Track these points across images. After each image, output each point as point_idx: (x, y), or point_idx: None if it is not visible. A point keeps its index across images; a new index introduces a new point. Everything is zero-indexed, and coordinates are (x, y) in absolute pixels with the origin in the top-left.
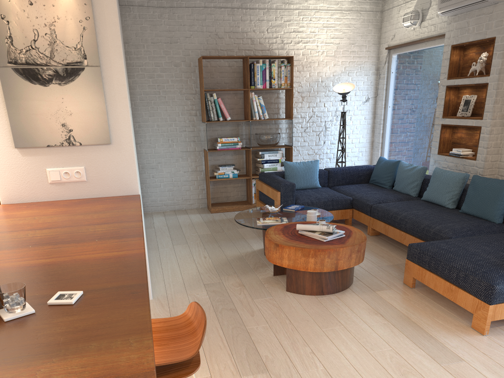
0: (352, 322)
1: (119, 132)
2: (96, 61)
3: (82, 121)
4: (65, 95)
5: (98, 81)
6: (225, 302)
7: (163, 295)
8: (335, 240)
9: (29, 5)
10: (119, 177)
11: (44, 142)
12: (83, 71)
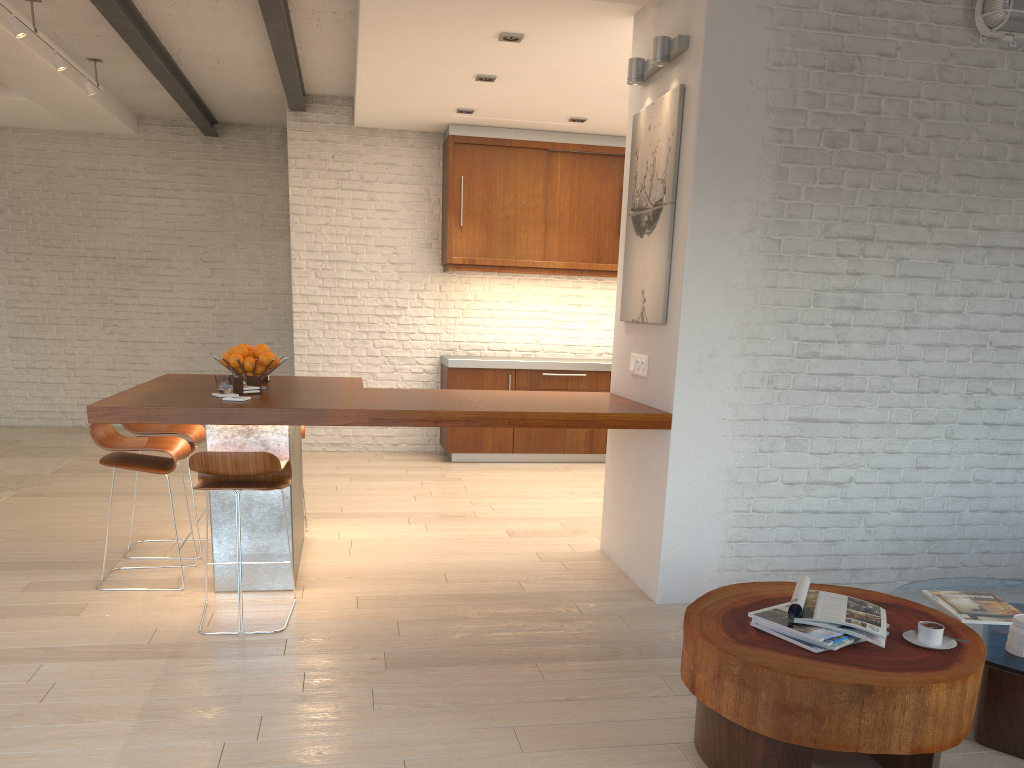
0: (539, 765)
1: (673, 306)
2: (669, 195)
3: (651, 287)
4: (648, 249)
5: (667, 226)
6: (647, 652)
7: (676, 609)
8: (765, 638)
9: (648, 131)
10: (664, 380)
11: (631, 315)
12: (661, 212)
